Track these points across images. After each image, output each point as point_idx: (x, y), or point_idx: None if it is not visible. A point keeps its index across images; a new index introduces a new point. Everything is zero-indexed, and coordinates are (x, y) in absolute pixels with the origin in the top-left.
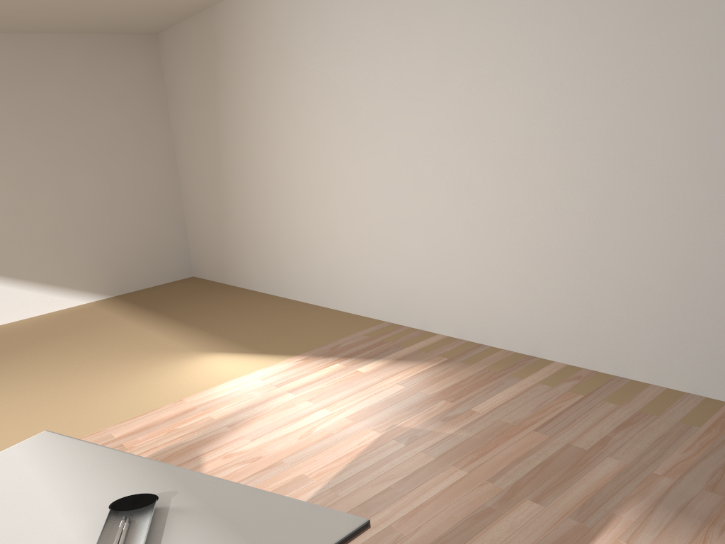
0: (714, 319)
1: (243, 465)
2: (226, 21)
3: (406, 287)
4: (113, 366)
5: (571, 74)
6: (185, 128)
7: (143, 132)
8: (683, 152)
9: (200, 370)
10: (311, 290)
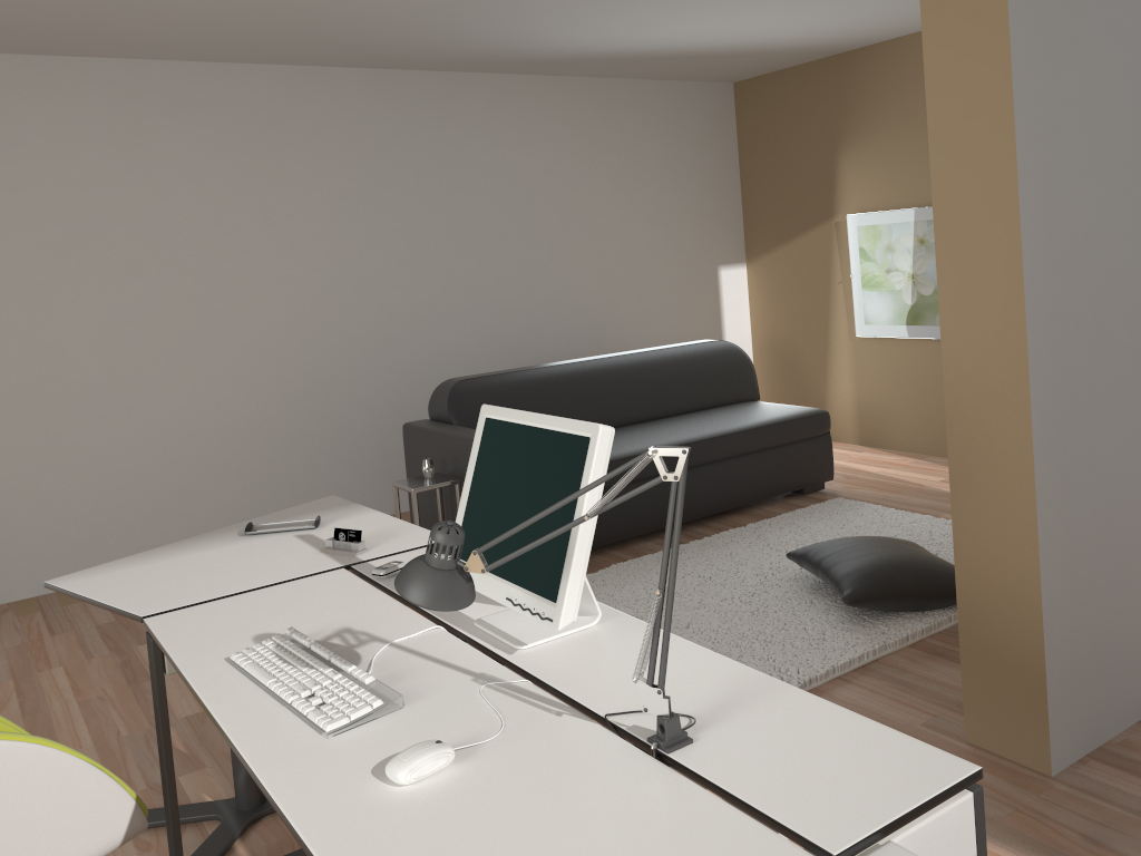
0: (132, 502)
1: None
2: None
3: None
4: None
5: None
6: None
7: None
8: (100, 363)
9: None
10: None
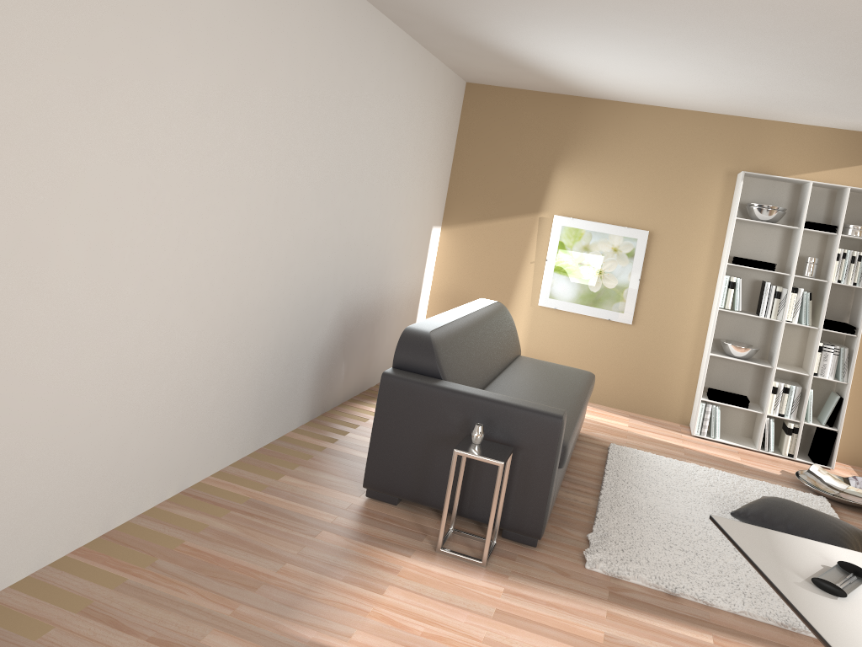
0: (72, 462)
1: None
2: None
3: None
4: None
5: None
6: None
7: None
8: (86, 268)
9: None
10: None
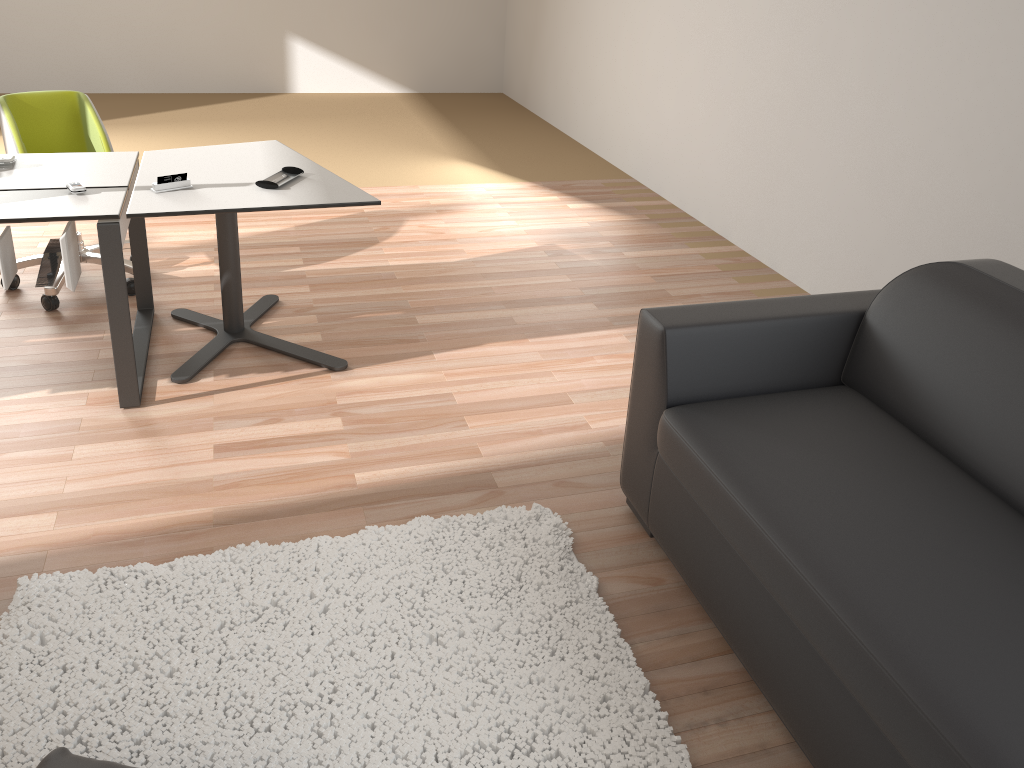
0: (840, 232)
1: (429, 234)
2: None
3: (654, 148)
4: (383, 149)
5: None
6: None
7: None
8: (860, 70)
9: (445, 171)
10: (587, 132)
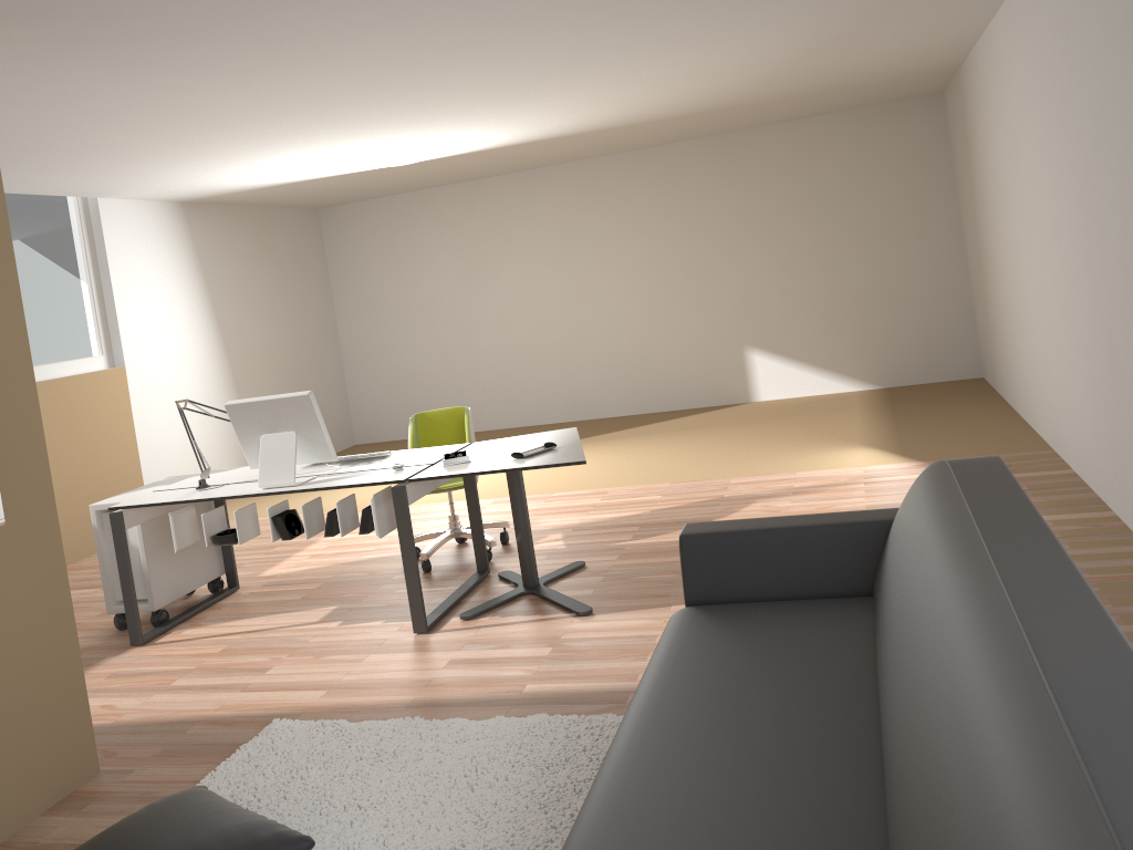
0: None
1: (765, 512)
2: (964, 88)
3: (1055, 411)
4: (793, 443)
5: (1081, 191)
6: (963, 203)
7: (922, 208)
8: (1124, 289)
9: (838, 457)
10: (1024, 405)
